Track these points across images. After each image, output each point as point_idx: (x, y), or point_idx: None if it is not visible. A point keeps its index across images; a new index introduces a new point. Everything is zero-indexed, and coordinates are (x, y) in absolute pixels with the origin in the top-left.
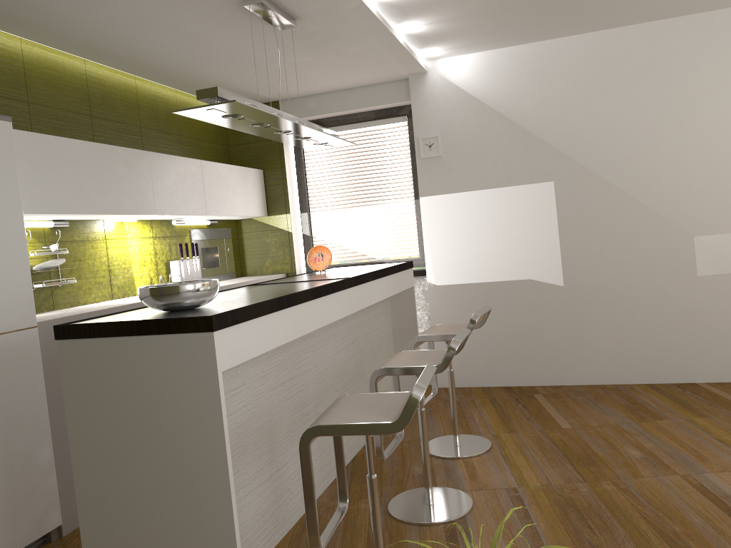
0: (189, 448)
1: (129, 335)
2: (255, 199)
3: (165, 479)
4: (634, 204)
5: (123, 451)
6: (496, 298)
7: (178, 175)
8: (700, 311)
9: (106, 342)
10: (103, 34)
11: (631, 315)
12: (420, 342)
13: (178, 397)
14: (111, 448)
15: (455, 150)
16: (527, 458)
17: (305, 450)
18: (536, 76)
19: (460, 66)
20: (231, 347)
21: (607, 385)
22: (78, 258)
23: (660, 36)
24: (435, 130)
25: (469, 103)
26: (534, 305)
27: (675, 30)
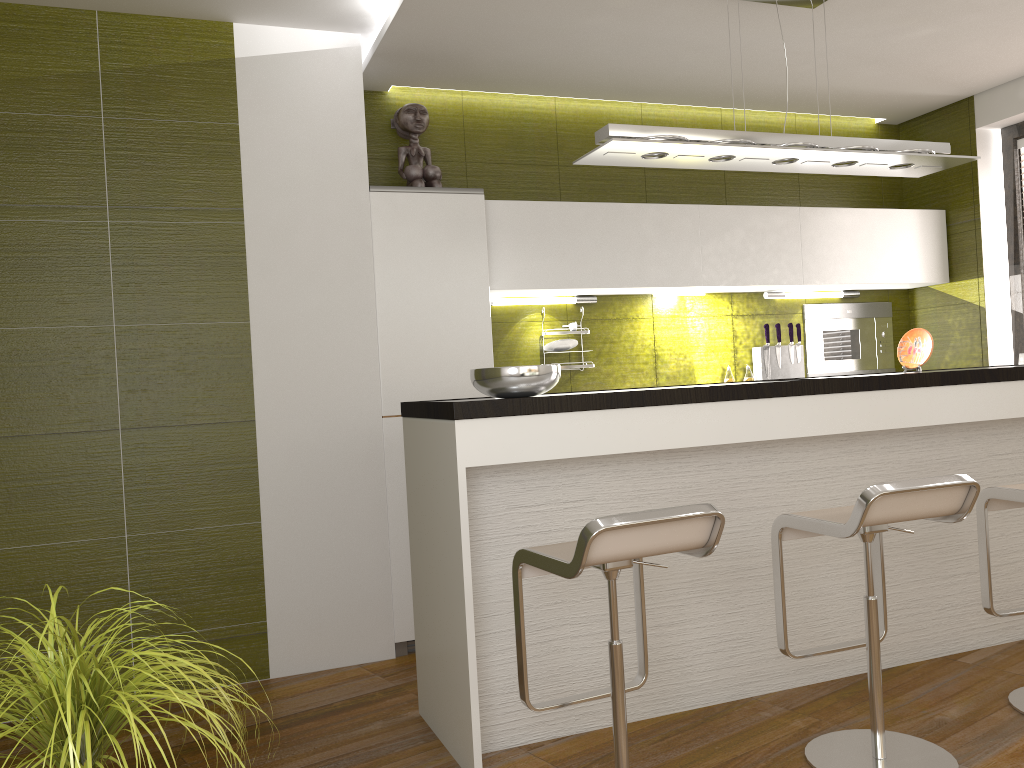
0: (448, 547)
1: (424, 417)
2: (921, 257)
3: (440, 576)
4: None
5: (425, 539)
6: None
7: (749, 231)
8: None
9: (417, 422)
10: (617, 72)
11: None
12: None
13: (443, 489)
14: (421, 534)
15: None
16: None
17: (515, 577)
18: None
19: None
20: (489, 441)
21: None
22: (609, 340)
23: None
24: None
25: None
26: None
27: None
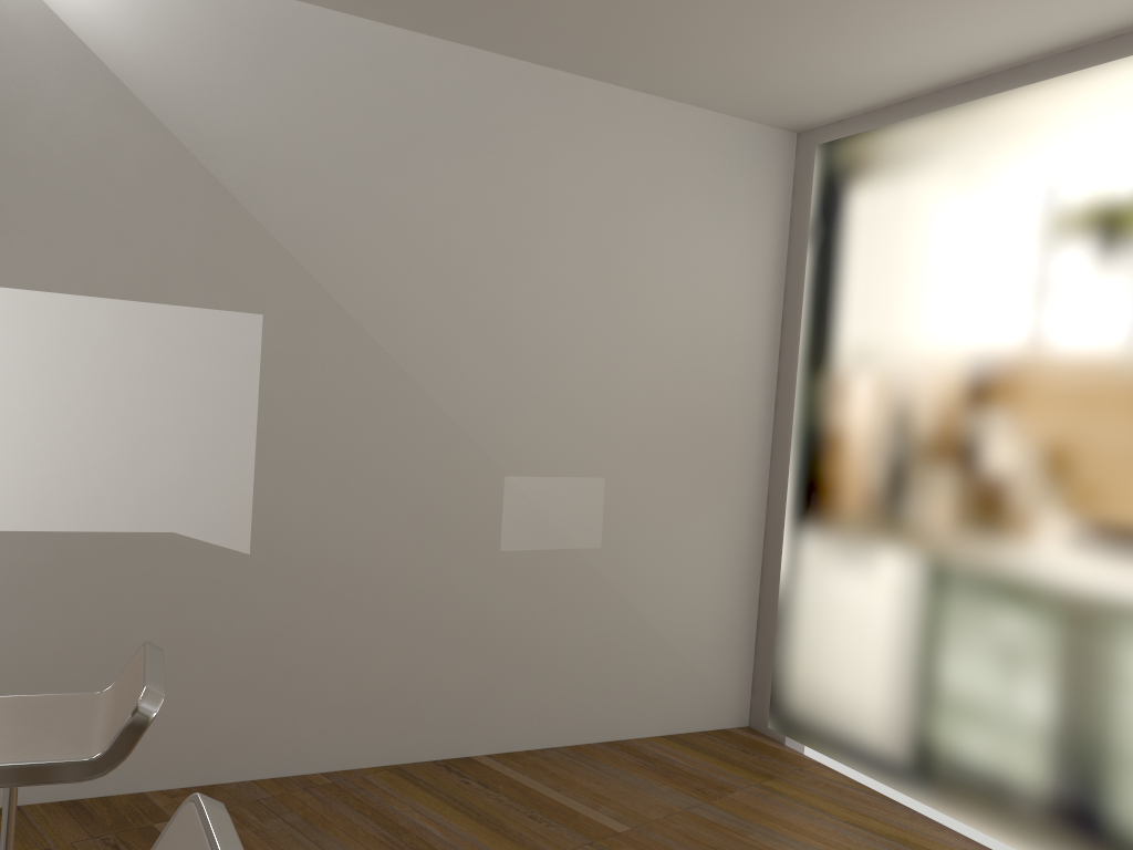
0: None
1: None
2: None
3: None
4: (415, 396)
5: None
6: (78, 575)
7: None
8: (497, 618)
9: None
10: None
11: (378, 624)
12: None
13: None
14: None
15: (24, 177)
16: None
17: None
18: (261, 70)
19: None
20: None
21: (312, 777)
22: None
23: (503, 87)
24: None
25: (83, 71)
26: (174, 594)
27: (528, 86)
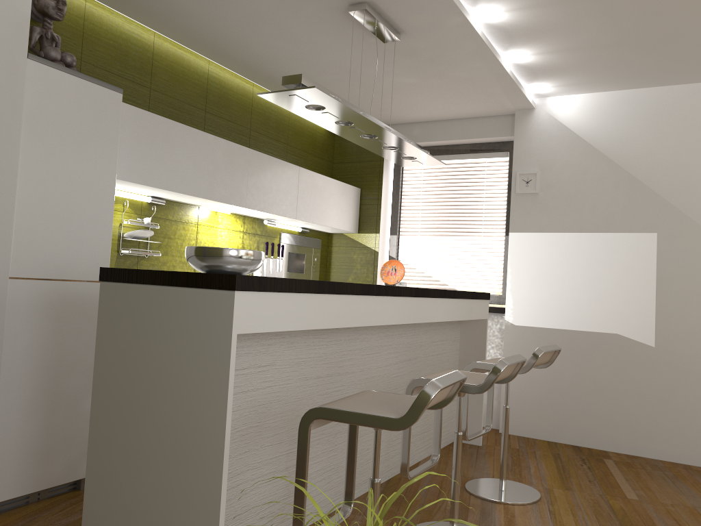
0: (193, 407)
1: (161, 284)
2: (348, 214)
3: (166, 435)
4: None
5: (135, 399)
6: (576, 348)
7: (274, 175)
8: None
9: (140, 288)
10: (223, 34)
11: None
12: (479, 371)
13: (193, 352)
14: (126, 394)
15: (553, 189)
16: (576, 519)
17: (304, 432)
18: (651, 122)
19: (569, 105)
20: (253, 312)
21: (692, 466)
22: (168, 236)
23: None
24: (534, 166)
25: (574, 143)
26: (618, 362)
27: None
